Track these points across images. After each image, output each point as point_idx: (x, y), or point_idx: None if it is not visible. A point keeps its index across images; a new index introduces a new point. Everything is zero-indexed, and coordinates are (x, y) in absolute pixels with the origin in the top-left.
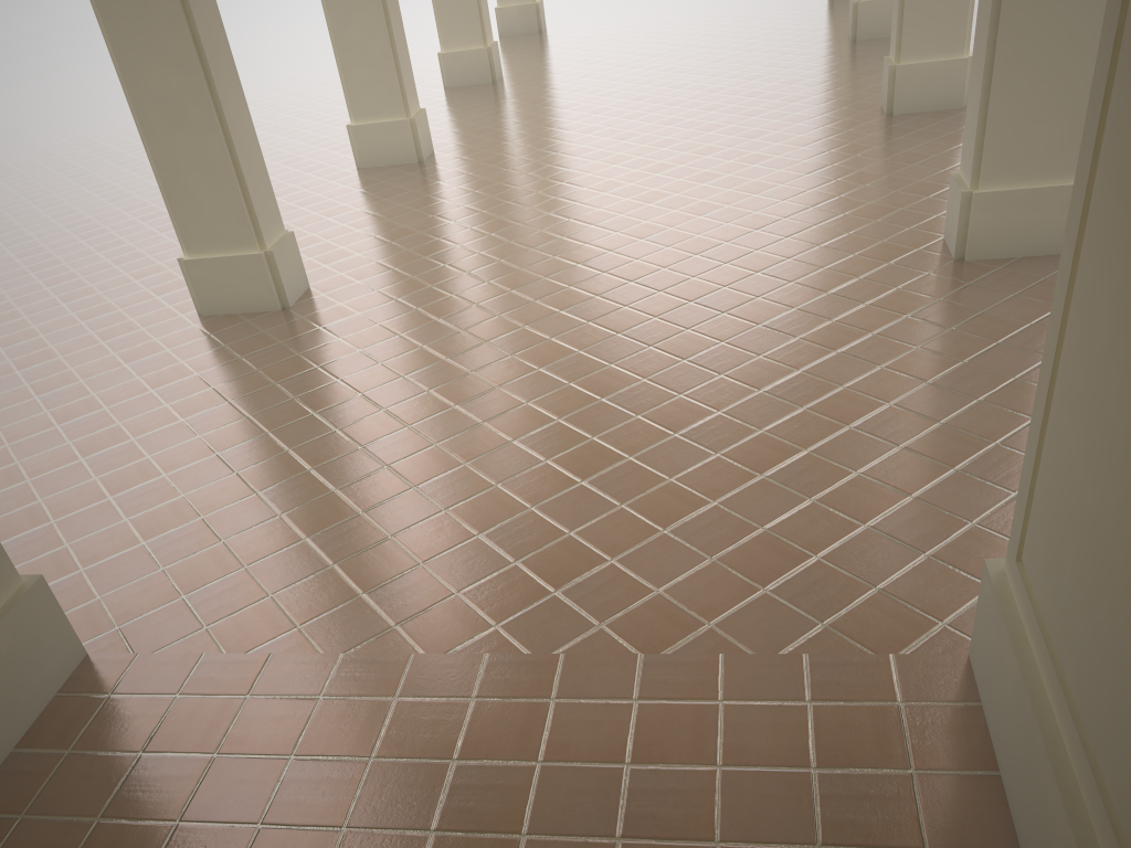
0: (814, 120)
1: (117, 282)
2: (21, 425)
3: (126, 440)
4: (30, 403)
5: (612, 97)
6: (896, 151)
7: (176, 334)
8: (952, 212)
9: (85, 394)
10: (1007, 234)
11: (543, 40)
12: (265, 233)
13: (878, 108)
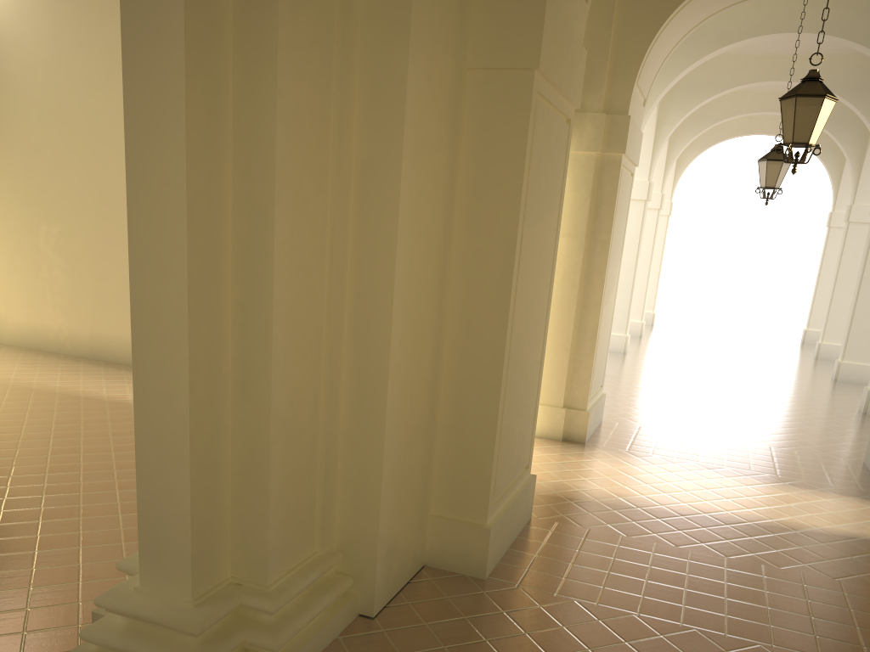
0: (801, 375)
1: None
2: None
3: None
4: None
5: (703, 352)
6: (838, 389)
7: None
8: (863, 398)
9: None
10: None
11: (656, 328)
12: None
13: (830, 377)
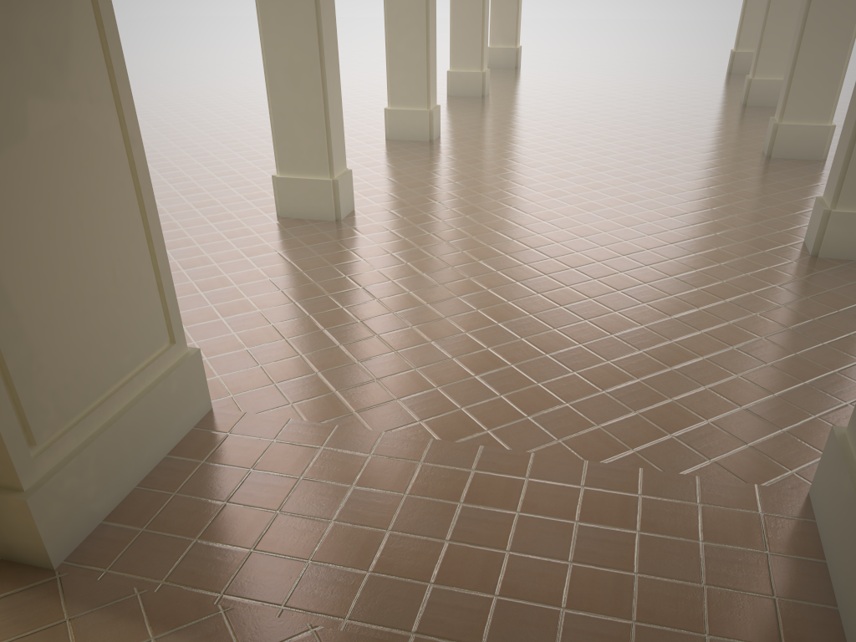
0: (714, 153)
1: (219, 187)
2: None
3: (231, 285)
4: None
5: (568, 118)
6: (772, 181)
7: (262, 225)
8: (814, 223)
9: (201, 254)
10: (851, 243)
11: (519, 74)
12: (335, 167)
13: (760, 152)
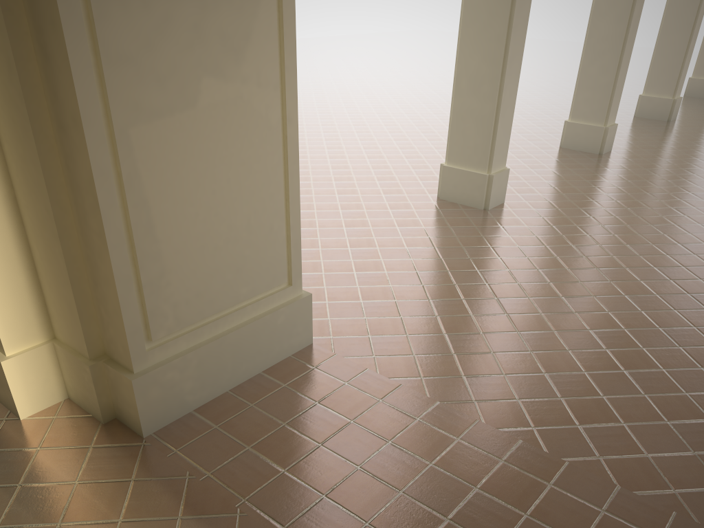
0: None
1: (402, 167)
2: (327, 221)
3: (374, 247)
4: (336, 212)
5: None
6: None
7: (421, 203)
8: None
9: (363, 217)
10: None
11: None
12: (494, 164)
13: None
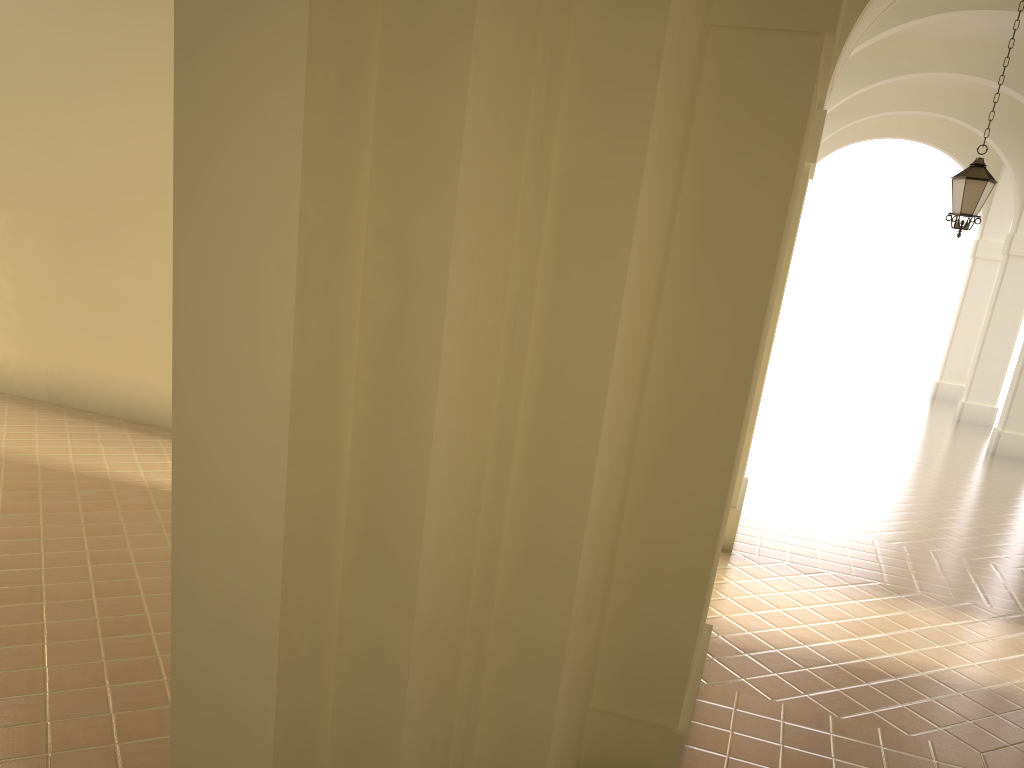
0: (952, 446)
1: None
2: None
3: None
4: None
5: (826, 409)
6: (1002, 467)
7: None
8: None
9: None
10: None
11: None
12: None
13: (985, 450)
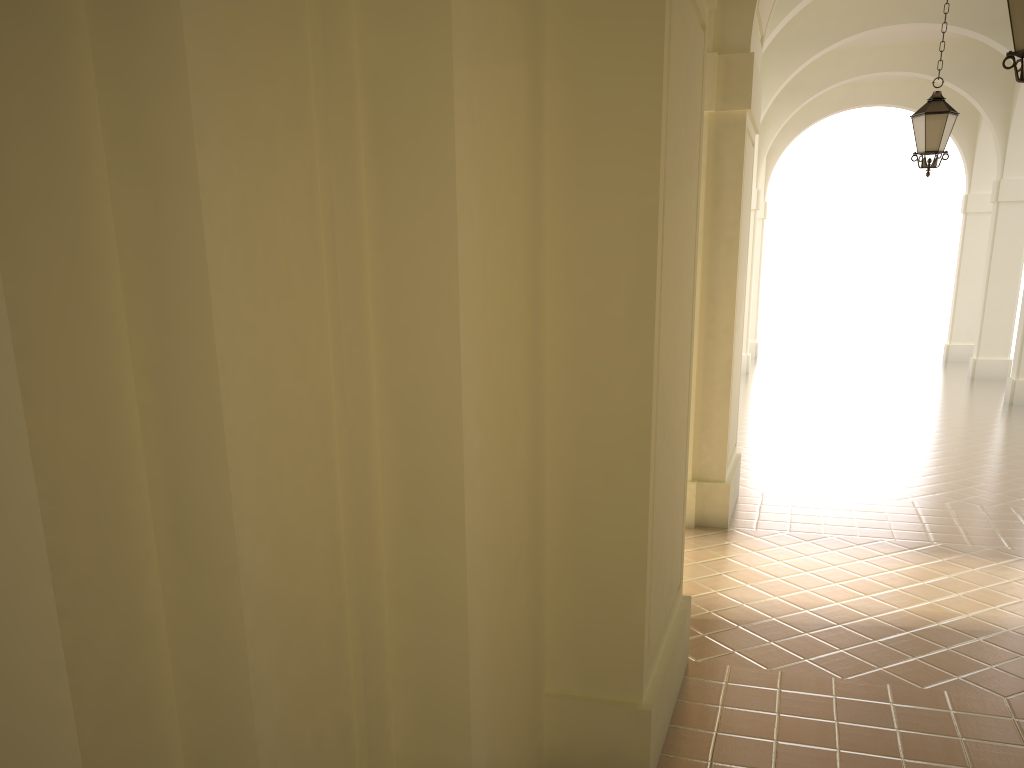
0: (966, 402)
1: None
2: None
3: None
4: None
5: (832, 385)
6: (1021, 415)
7: None
8: None
9: None
10: None
11: (762, 361)
12: None
13: (1002, 401)
